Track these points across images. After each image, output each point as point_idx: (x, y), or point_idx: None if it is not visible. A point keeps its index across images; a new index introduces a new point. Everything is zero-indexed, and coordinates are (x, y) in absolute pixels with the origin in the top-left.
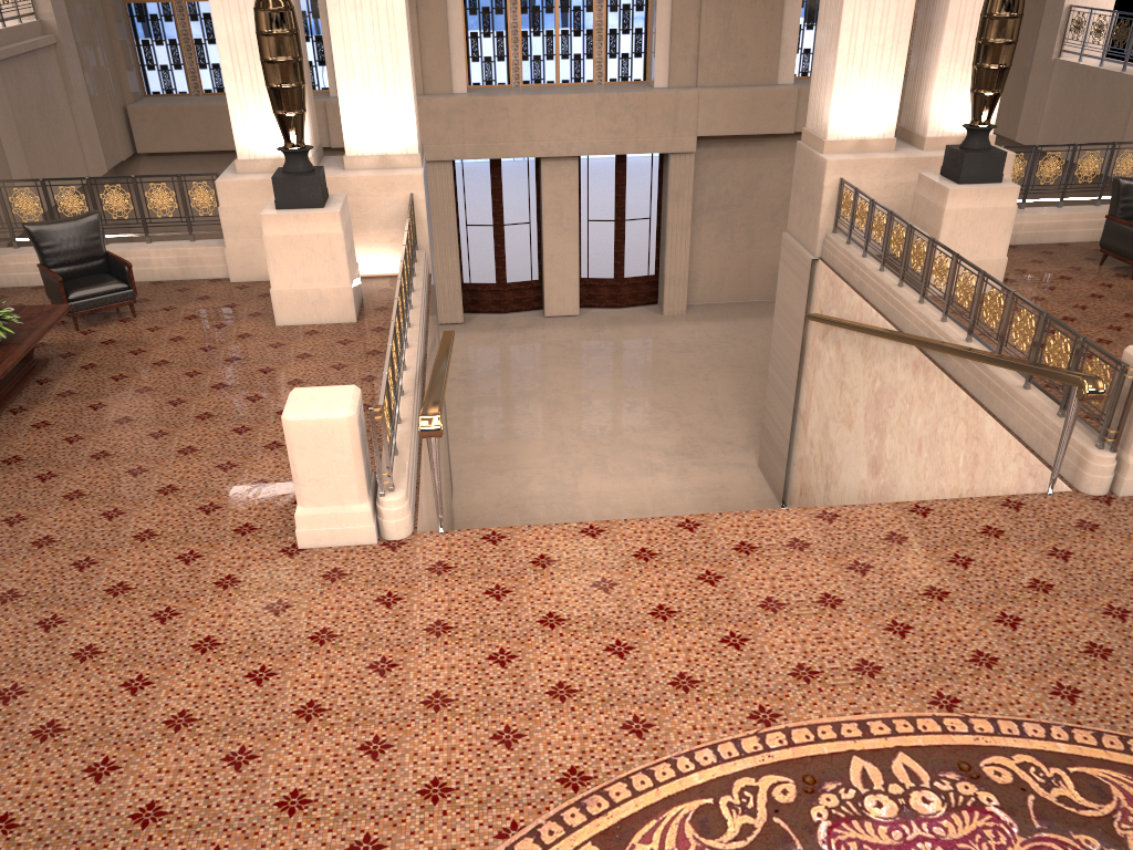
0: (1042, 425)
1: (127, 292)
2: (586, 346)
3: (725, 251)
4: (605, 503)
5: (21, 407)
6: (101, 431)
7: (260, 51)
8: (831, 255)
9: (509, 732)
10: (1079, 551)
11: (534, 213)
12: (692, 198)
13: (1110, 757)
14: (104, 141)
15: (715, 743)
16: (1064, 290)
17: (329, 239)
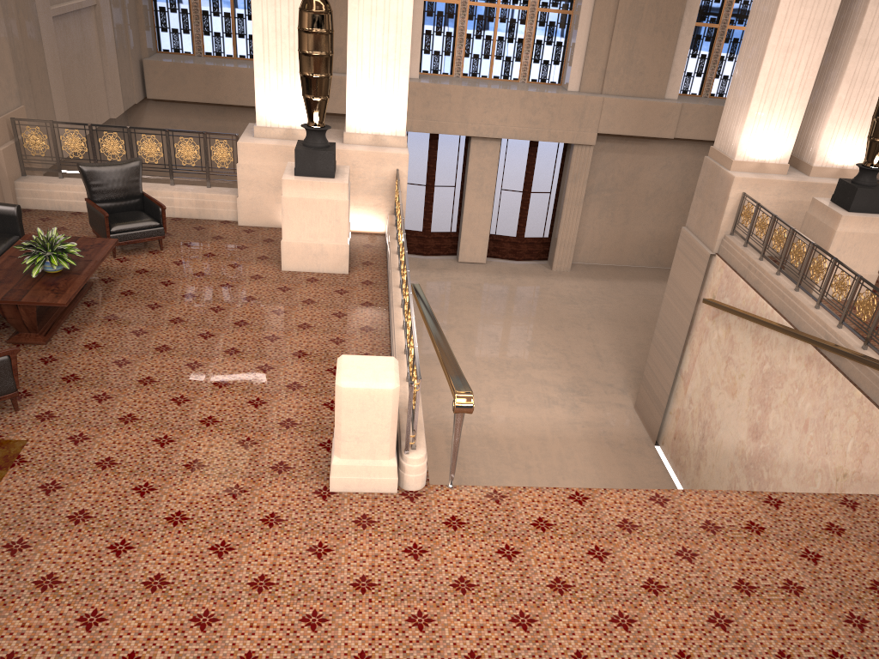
0: None
1: (159, 229)
2: (492, 291)
3: (605, 224)
4: (513, 427)
5: (73, 327)
6: (144, 357)
7: (300, 44)
8: (728, 253)
9: None
10: None
11: (460, 179)
12: (586, 181)
13: None
14: (124, 87)
15: None
16: None
17: (336, 205)
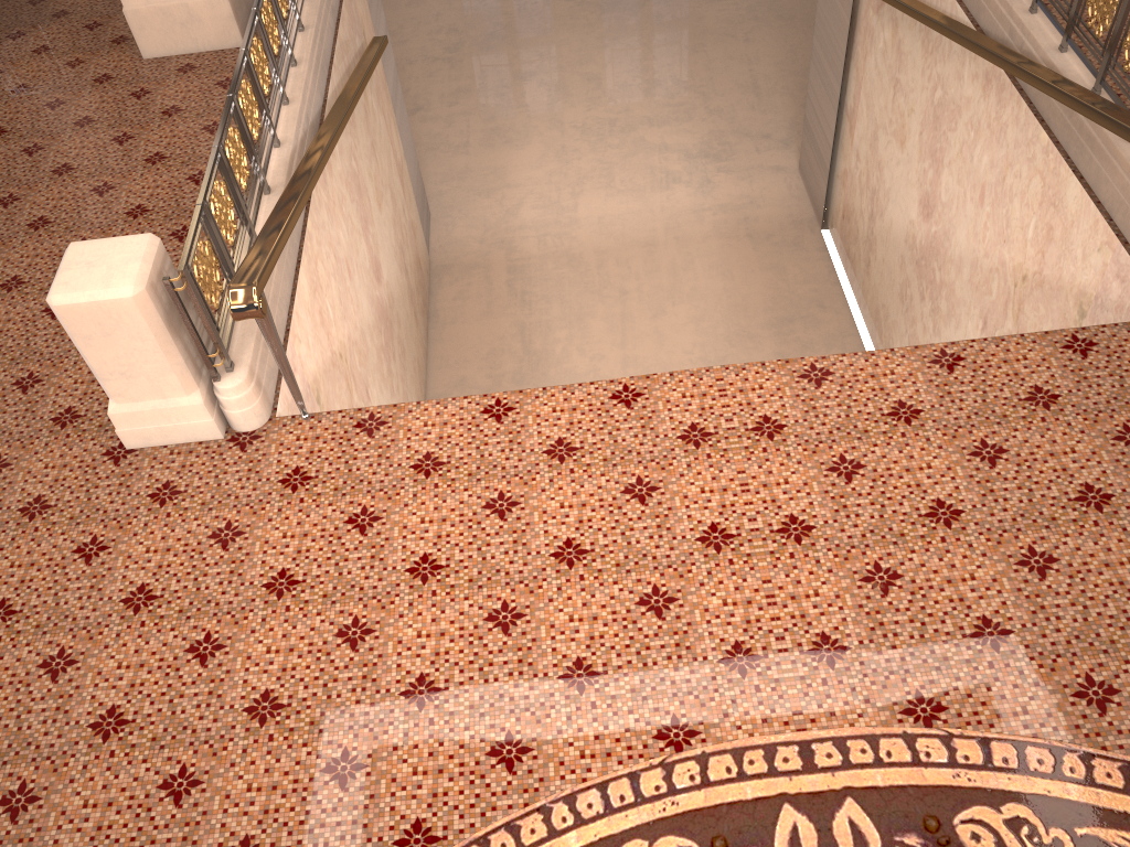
0: None
1: None
2: None
3: None
4: (609, 232)
5: None
6: None
7: None
8: None
9: (347, 760)
10: None
11: None
12: None
13: None
14: None
15: (606, 780)
16: None
17: None
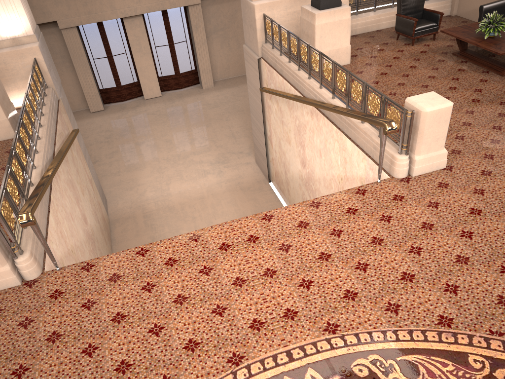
0: (372, 143)
1: None
2: (167, 112)
3: (227, 52)
4: (184, 196)
5: None
6: None
7: None
8: (266, 55)
9: None
10: (395, 215)
11: (127, 47)
12: (204, 27)
13: (417, 346)
14: None
15: None
16: (381, 57)
17: None
